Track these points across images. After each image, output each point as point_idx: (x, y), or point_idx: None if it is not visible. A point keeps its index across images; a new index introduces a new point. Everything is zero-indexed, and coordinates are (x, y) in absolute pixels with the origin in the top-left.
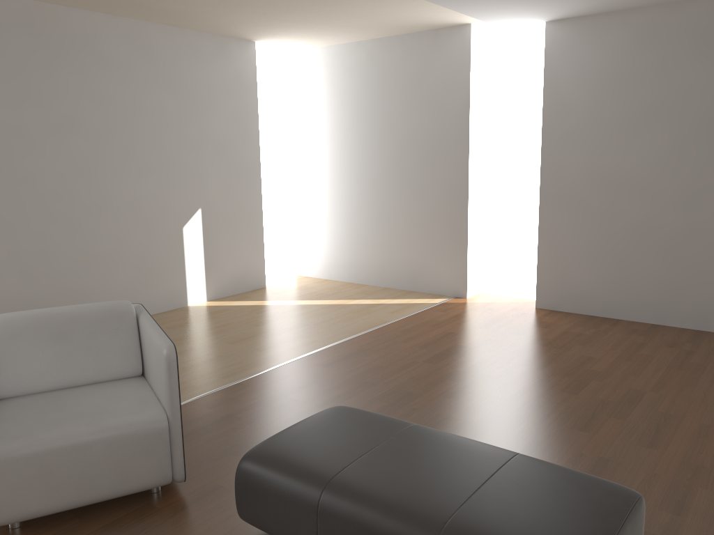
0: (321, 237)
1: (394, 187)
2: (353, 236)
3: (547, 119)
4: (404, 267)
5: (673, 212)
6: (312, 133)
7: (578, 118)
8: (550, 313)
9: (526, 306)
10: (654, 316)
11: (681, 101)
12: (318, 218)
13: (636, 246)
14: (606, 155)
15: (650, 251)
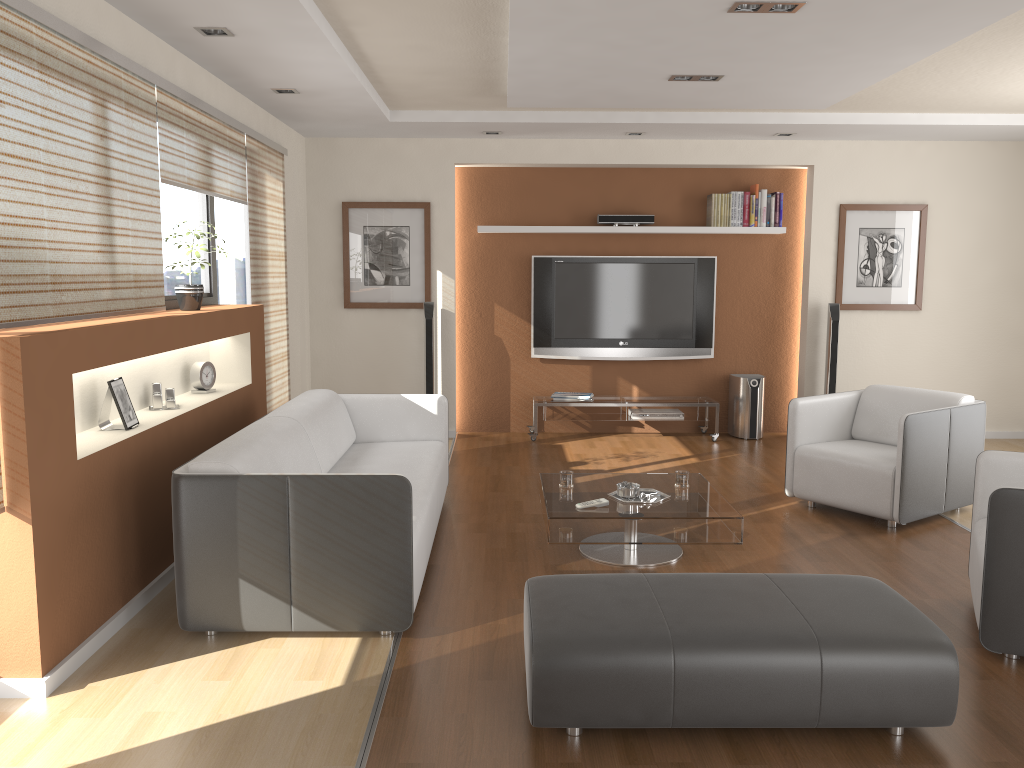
0: None
1: None
2: None
3: None
4: None
5: None
6: None
7: None
8: None
9: None
10: None
11: None
12: None
13: None
14: None
15: None
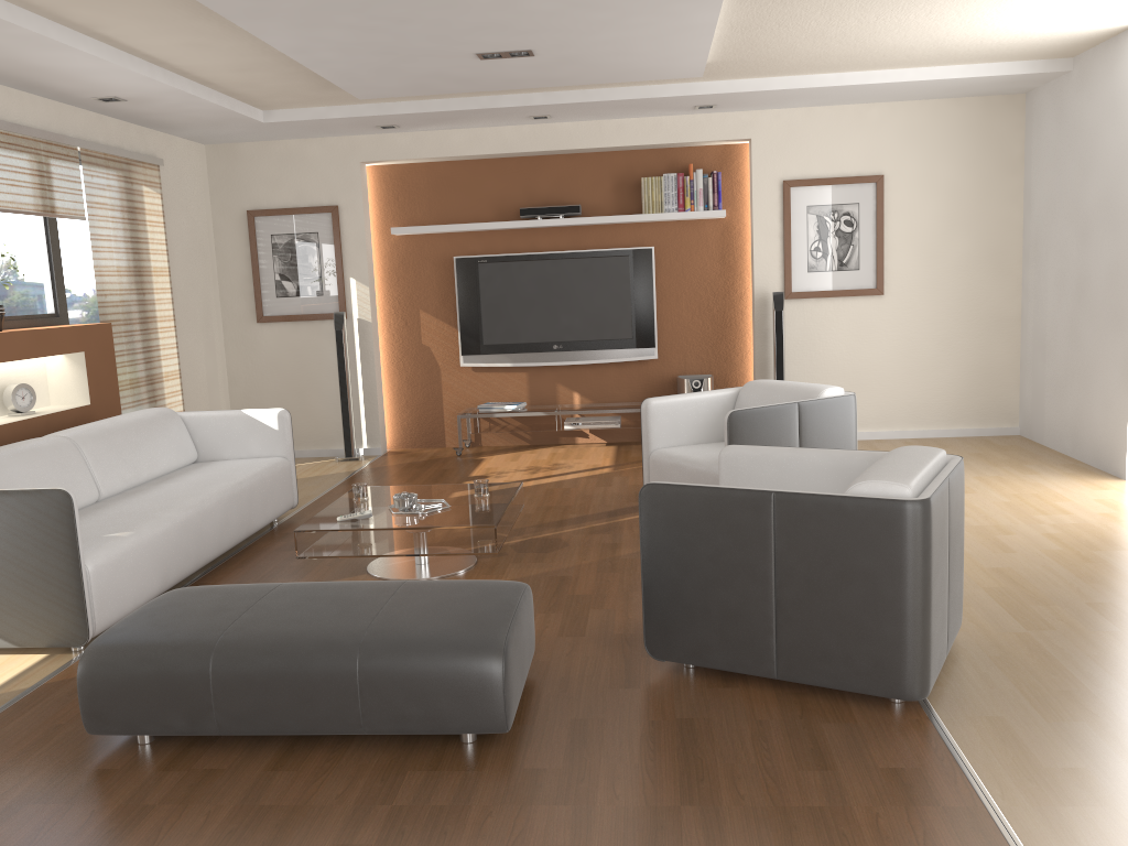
0: None
1: None
2: None
3: None
4: None
5: None
6: None
7: None
8: None
9: None
10: None
11: None
12: None
13: None
14: None
15: None
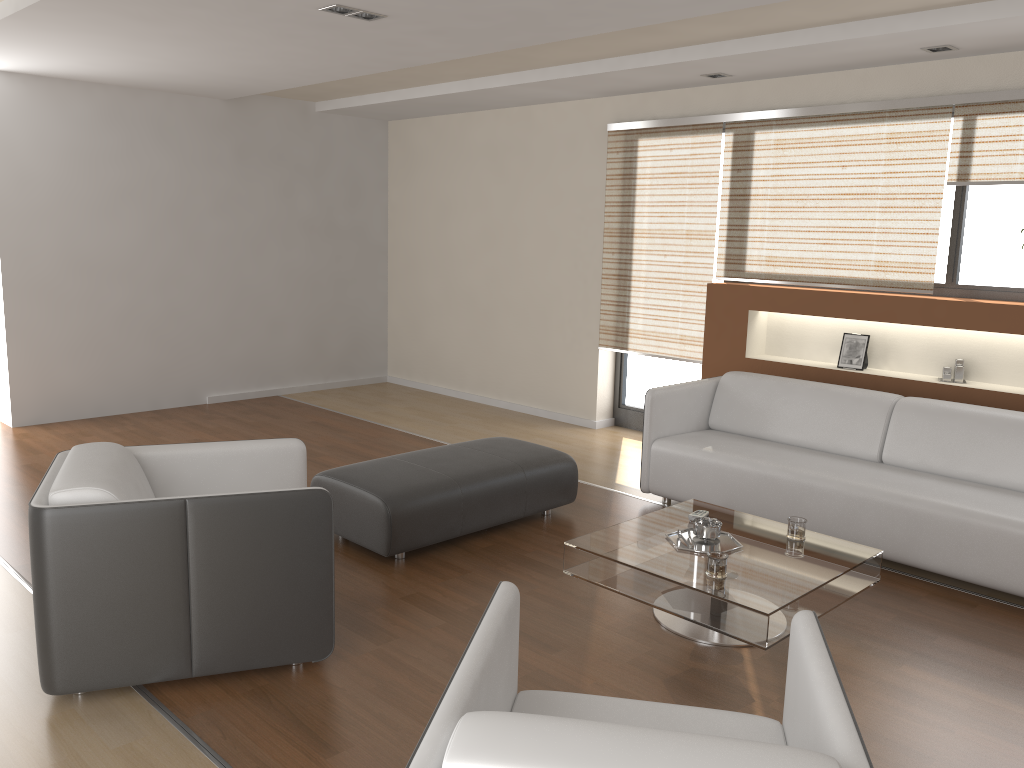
0: None
1: None
2: None
3: (2, 191)
4: None
5: (156, 295)
6: None
7: (44, 194)
8: (47, 427)
9: None
10: (149, 403)
11: (150, 186)
12: None
13: (124, 334)
14: (82, 238)
15: (138, 337)
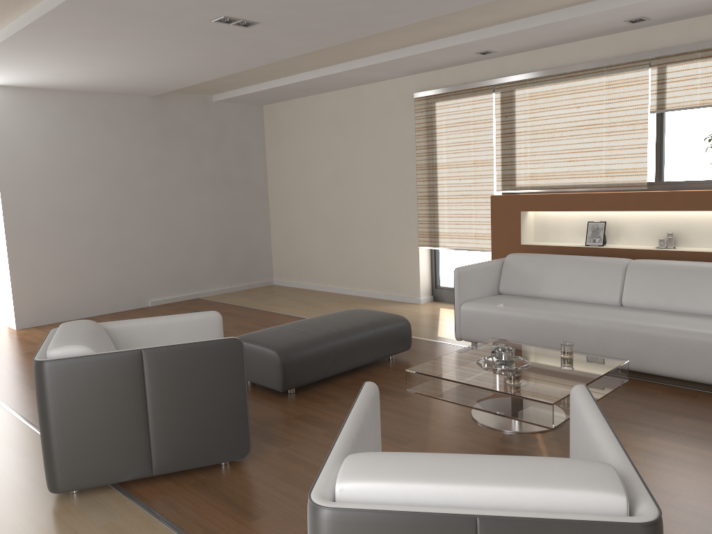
0: None
1: None
2: None
3: (2, 167)
4: None
5: (110, 233)
6: None
7: (30, 167)
8: (40, 328)
9: (6, 331)
10: (110, 307)
11: (103, 158)
12: None
13: (90, 260)
14: (58, 196)
15: (100, 262)
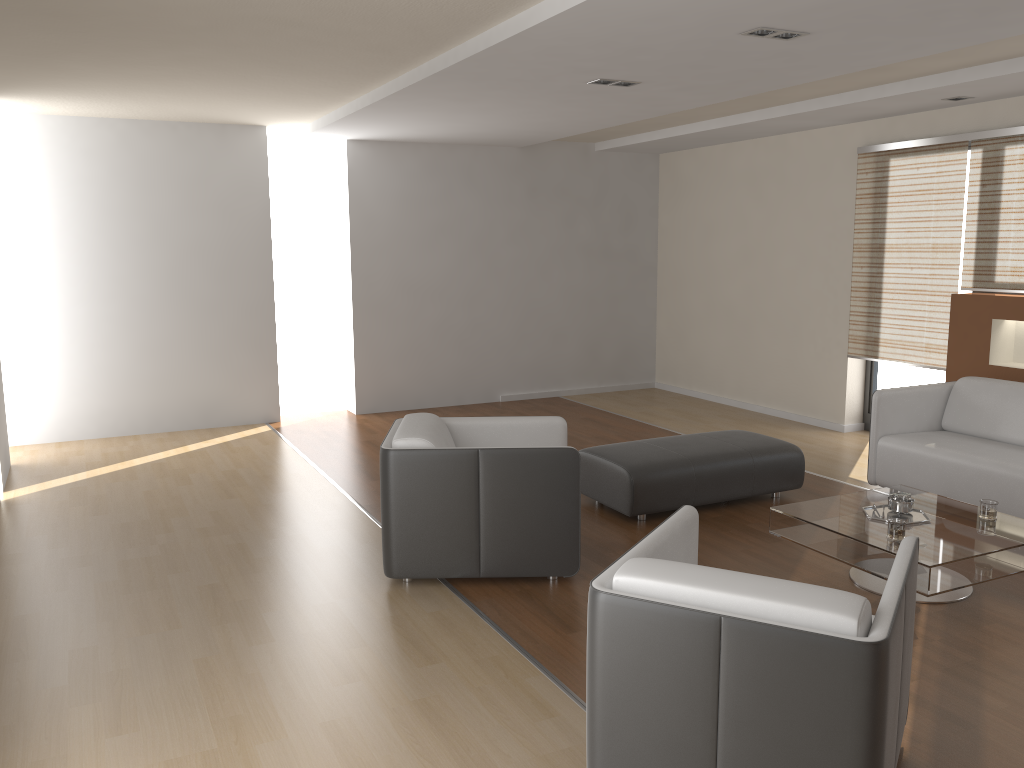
0: (43, 383)
1: (172, 304)
2: (105, 374)
3: (354, 231)
4: (193, 402)
5: (462, 311)
6: (16, 234)
7: (383, 232)
8: (380, 415)
9: (346, 415)
10: (455, 399)
11: (460, 222)
12: (34, 356)
13: (437, 342)
14: (408, 266)
15: (448, 345)
